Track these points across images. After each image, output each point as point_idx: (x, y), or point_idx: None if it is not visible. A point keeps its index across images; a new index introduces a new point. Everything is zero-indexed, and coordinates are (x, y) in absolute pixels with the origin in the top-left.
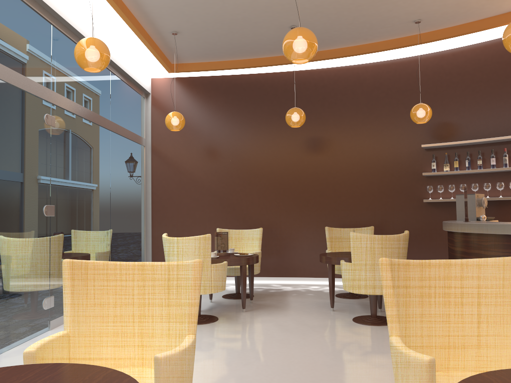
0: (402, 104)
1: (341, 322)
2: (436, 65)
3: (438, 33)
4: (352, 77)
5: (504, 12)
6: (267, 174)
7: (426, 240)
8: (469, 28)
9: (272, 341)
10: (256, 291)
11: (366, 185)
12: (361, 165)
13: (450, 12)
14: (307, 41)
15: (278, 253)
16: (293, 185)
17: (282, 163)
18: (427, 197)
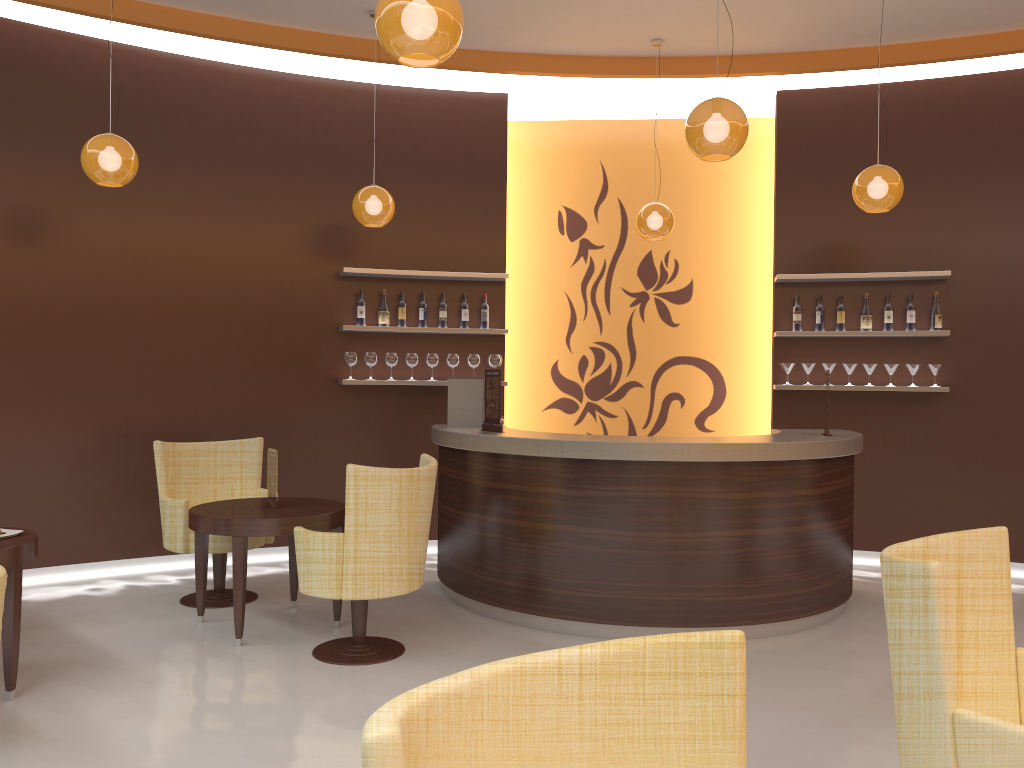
0: (300, 174)
1: (305, 671)
2: (371, 110)
3: None
4: (192, 86)
5: (507, 50)
6: None
7: (336, 460)
8: (448, 59)
9: (235, 764)
10: None
11: (215, 342)
12: (205, 294)
13: None
14: (458, 19)
15: None
16: (25, 330)
17: None
18: (341, 375)
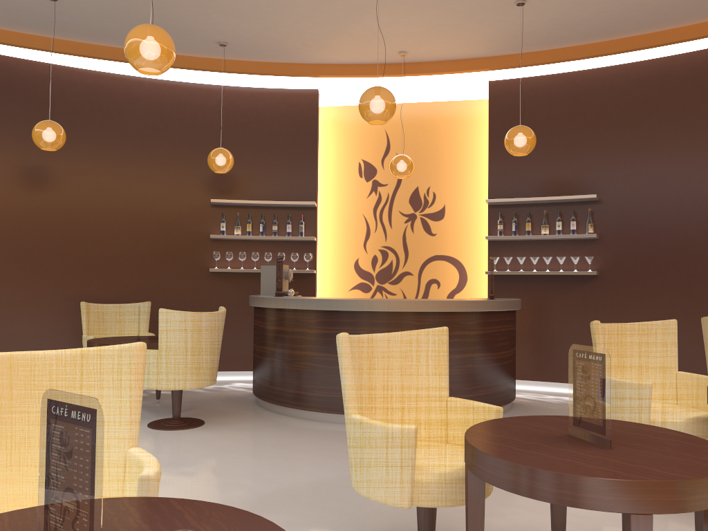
0: (187, 143)
1: None
2: (232, 102)
3: (240, 65)
4: (120, 91)
5: (312, 62)
6: None
7: None
8: (275, 69)
9: None
10: None
11: (132, 245)
12: (127, 216)
13: (261, 45)
14: (167, 48)
15: None
16: (16, 237)
17: None
18: (211, 266)
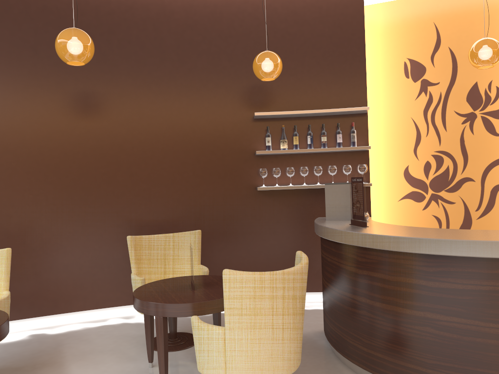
0: (225, 55)
1: None
2: (269, 6)
3: None
4: (154, 6)
5: None
6: (13, 147)
7: (258, 239)
8: None
9: None
10: (0, 361)
11: (177, 167)
12: (169, 137)
13: None
14: None
15: (38, 277)
16: (62, 167)
17: (42, 130)
18: (258, 183)
